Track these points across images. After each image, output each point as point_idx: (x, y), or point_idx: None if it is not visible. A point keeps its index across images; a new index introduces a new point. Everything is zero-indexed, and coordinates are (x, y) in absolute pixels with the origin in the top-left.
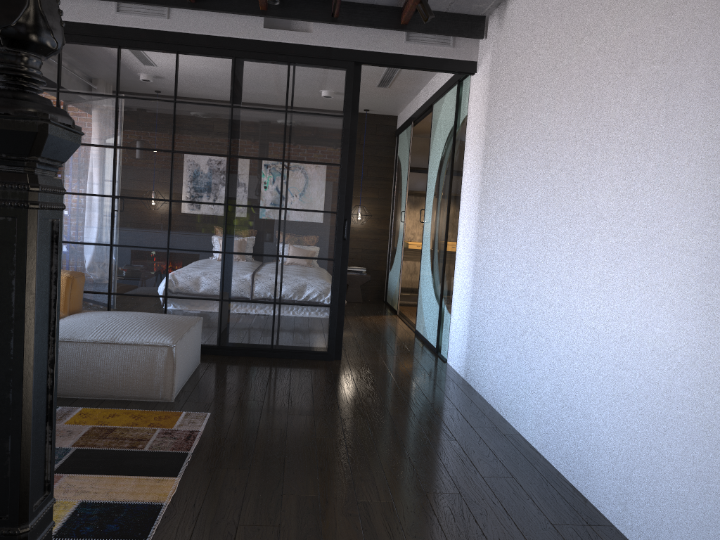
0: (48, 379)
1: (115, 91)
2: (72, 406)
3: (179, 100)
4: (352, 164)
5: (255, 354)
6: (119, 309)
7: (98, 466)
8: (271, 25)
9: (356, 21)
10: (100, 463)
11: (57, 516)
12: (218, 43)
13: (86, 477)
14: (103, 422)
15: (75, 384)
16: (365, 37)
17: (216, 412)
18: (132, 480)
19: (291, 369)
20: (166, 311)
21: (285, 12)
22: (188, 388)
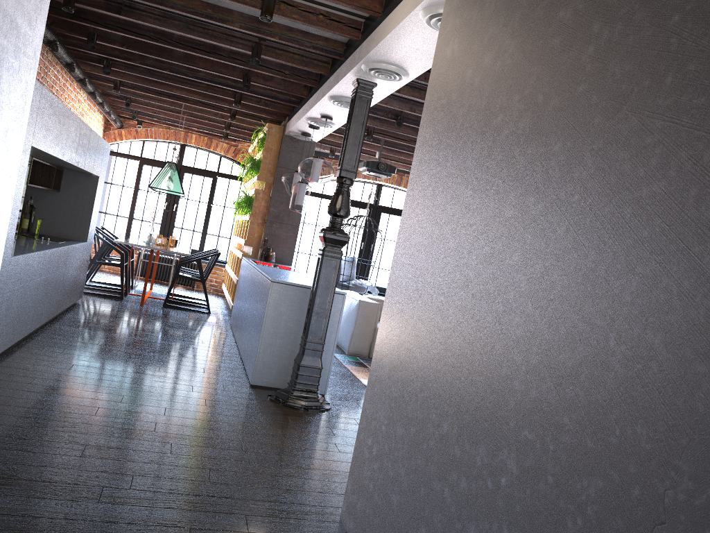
0: (326, 306)
1: None
2: None
3: None
4: None
5: None
6: None
7: None
8: None
9: None
10: None
11: None
12: None
13: None
14: None
15: None
16: None
17: None
18: None
19: None
20: None
21: None
22: None
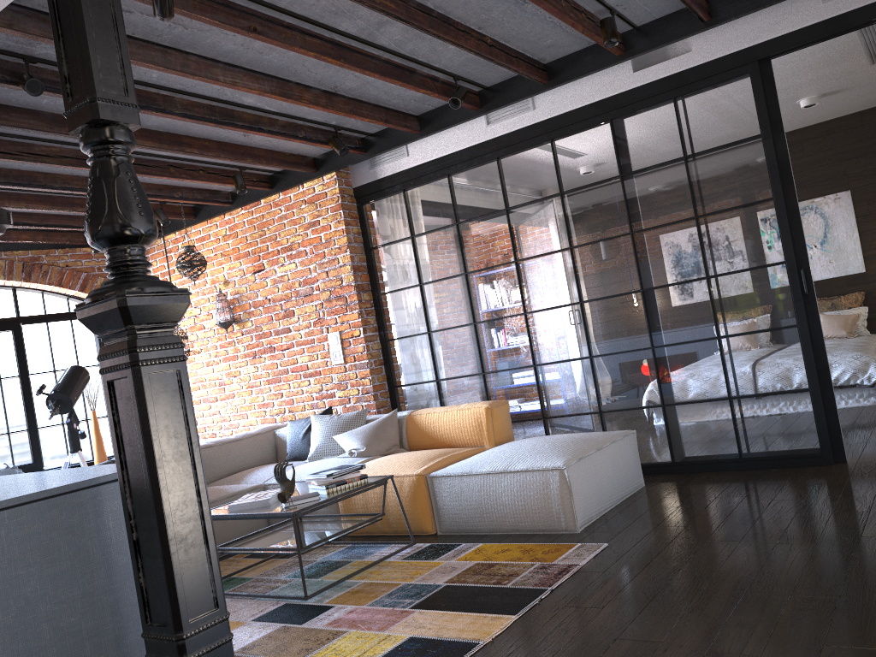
0: (196, 506)
1: (504, 204)
2: (477, 542)
3: (565, 190)
4: (791, 191)
5: (720, 467)
6: (557, 434)
7: (451, 602)
8: (644, 65)
9: (735, 12)
10: (455, 599)
11: (382, 649)
12: (588, 112)
13: (433, 613)
14: (490, 557)
15: (481, 520)
16: (763, 23)
17: (616, 542)
18: (470, 617)
19: (758, 482)
20: (604, 429)
21: (645, 44)
22: (606, 516)
